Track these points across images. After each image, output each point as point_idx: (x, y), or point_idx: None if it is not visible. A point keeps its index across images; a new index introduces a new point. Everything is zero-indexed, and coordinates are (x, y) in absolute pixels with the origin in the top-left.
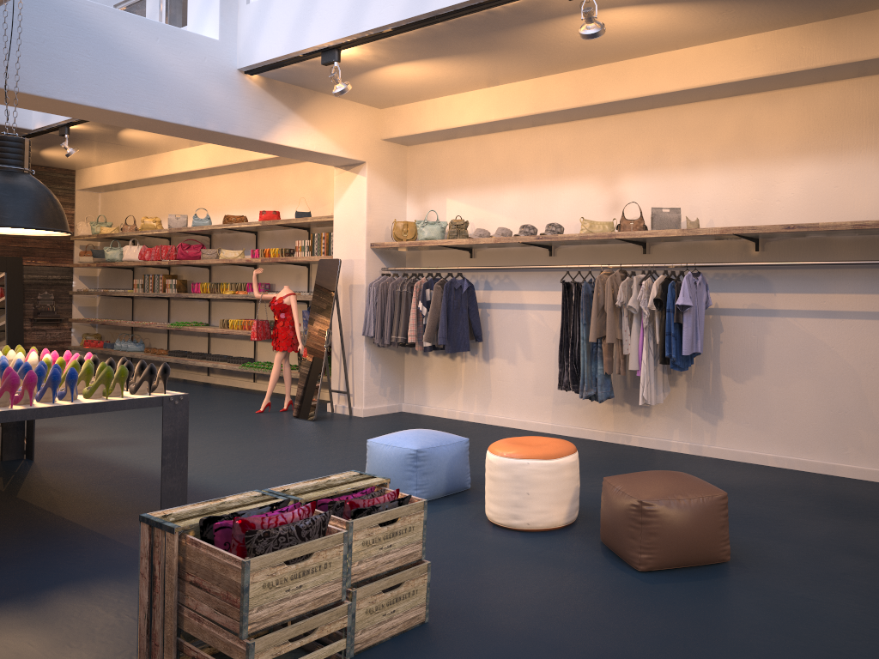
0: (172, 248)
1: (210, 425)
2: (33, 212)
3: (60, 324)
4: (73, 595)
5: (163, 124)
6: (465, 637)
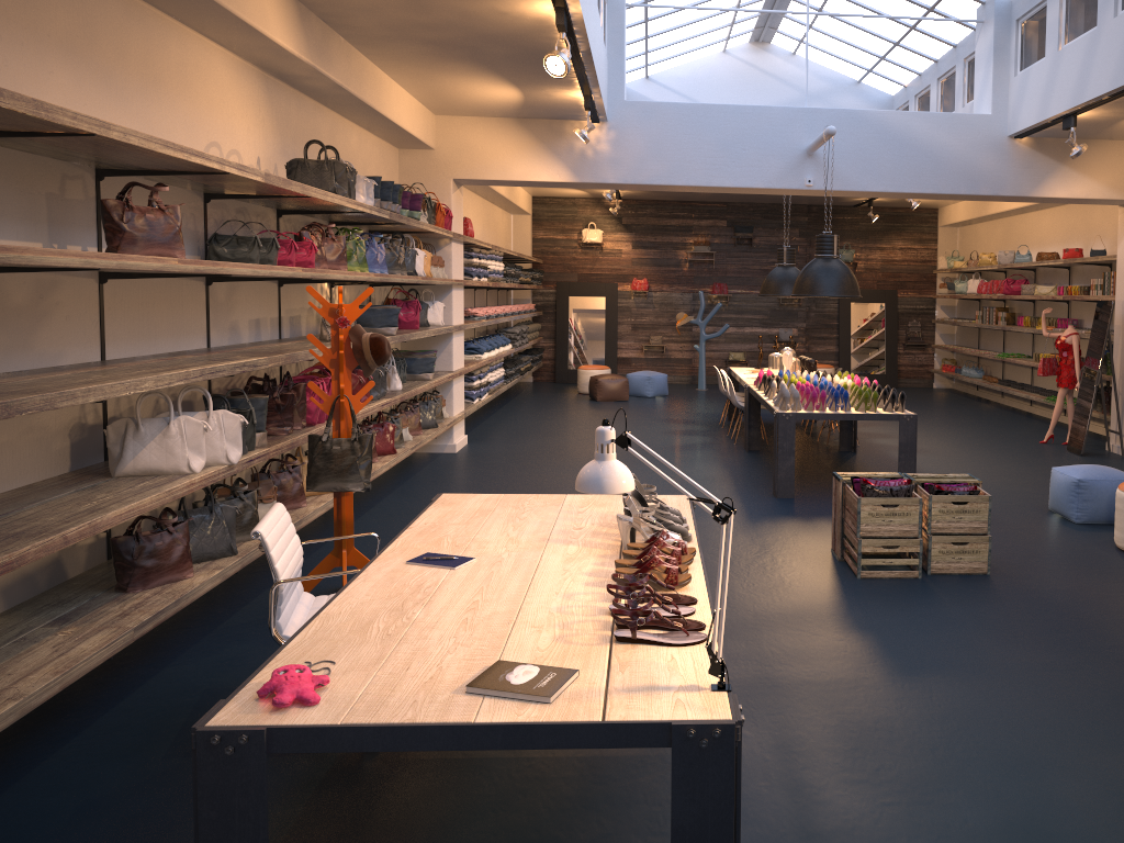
0: (1001, 283)
1: (991, 447)
2: (835, 286)
3: (925, 349)
4: (825, 520)
5: (946, 195)
6: (1000, 585)
